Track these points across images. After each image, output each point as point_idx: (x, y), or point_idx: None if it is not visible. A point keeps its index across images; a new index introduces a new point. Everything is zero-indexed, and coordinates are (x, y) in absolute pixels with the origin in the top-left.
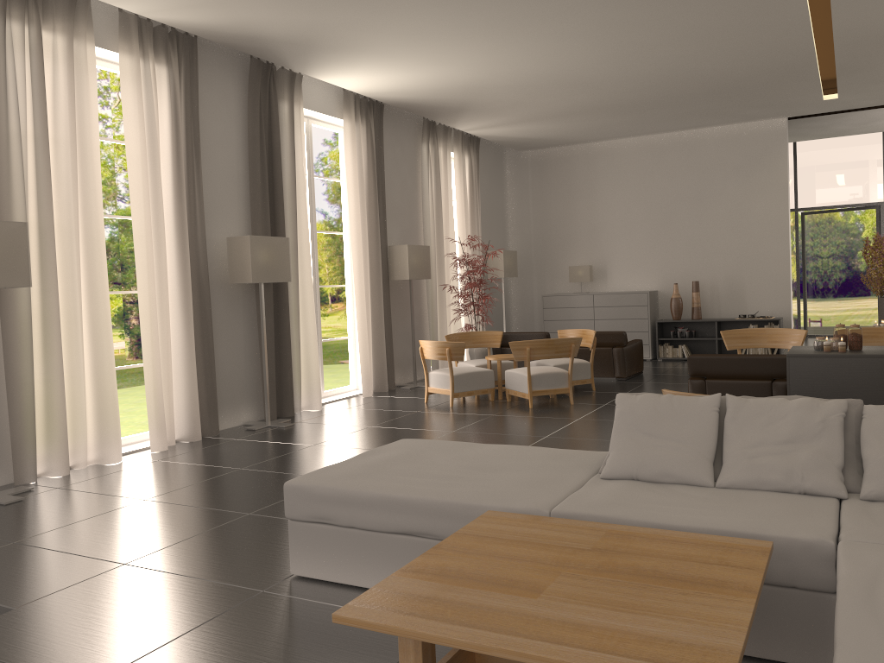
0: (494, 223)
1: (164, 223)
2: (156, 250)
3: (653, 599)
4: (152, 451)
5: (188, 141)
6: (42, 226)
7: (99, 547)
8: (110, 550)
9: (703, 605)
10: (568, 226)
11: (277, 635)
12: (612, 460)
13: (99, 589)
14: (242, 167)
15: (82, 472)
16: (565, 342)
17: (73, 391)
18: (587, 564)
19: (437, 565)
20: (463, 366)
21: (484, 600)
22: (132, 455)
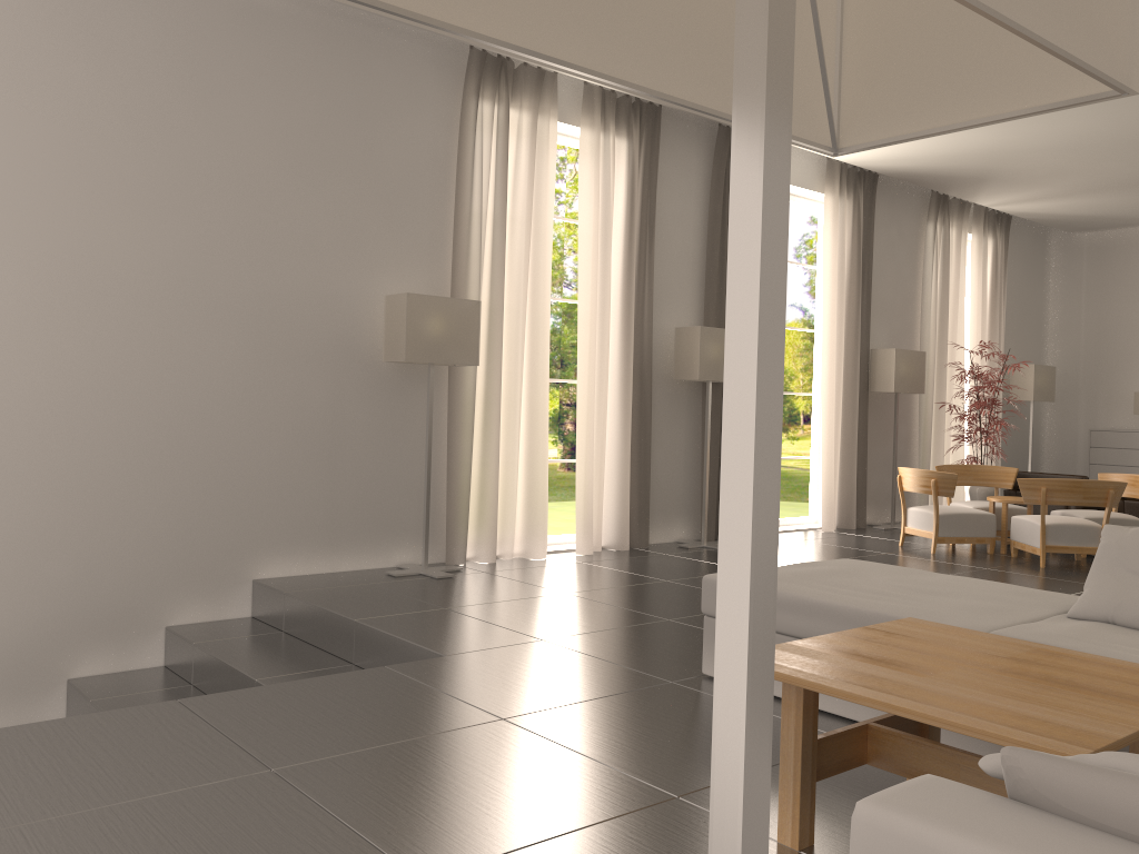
0: (1025, 328)
1: (610, 308)
2: (599, 337)
3: (1050, 696)
4: (576, 553)
5: (642, 219)
6: (493, 306)
7: (520, 624)
8: (530, 627)
9: (1104, 708)
10: (1138, 337)
11: (679, 716)
12: (1084, 598)
13: (518, 654)
14: (698, 249)
15: (507, 562)
16: (1098, 485)
17: (506, 478)
18: (995, 665)
19: (833, 644)
20: (954, 506)
21: (869, 670)
22: (556, 554)
